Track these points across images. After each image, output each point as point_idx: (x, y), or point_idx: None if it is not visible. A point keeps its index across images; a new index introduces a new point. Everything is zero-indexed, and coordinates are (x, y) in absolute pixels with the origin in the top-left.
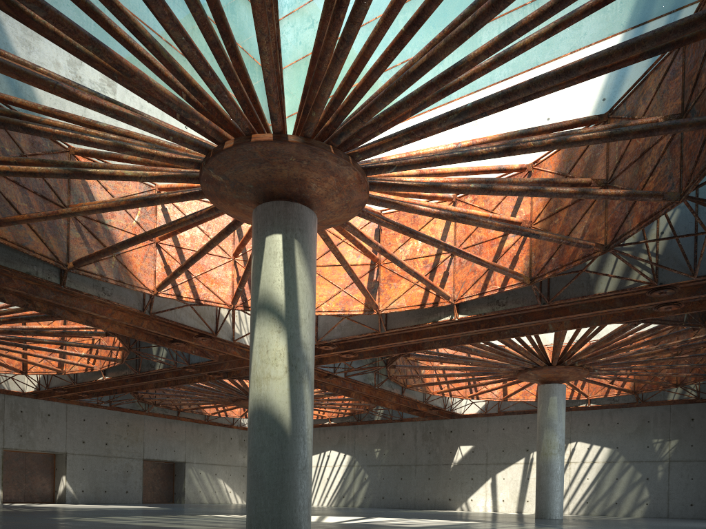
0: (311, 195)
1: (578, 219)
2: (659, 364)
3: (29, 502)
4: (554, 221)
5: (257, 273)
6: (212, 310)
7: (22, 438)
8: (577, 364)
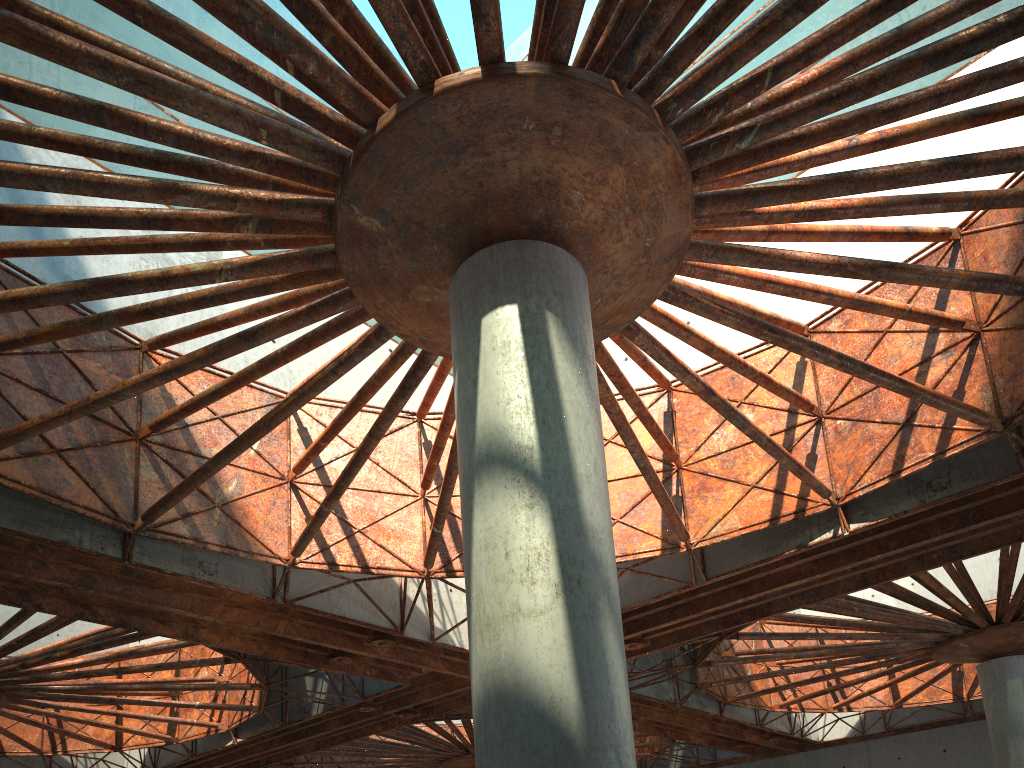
0: (572, 226)
1: None
2: None
3: None
4: None
5: (468, 397)
6: (393, 592)
7: None
8: None
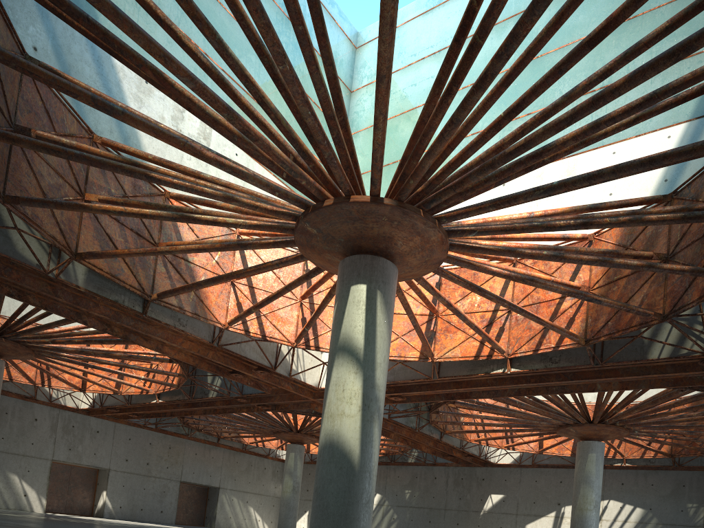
0: (395, 251)
1: (636, 288)
2: (698, 430)
3: (69, 513)
4: (613, 288)
5: (339, 318)
6: (273, 346)
7: (70, 451)
8: (618, 423)
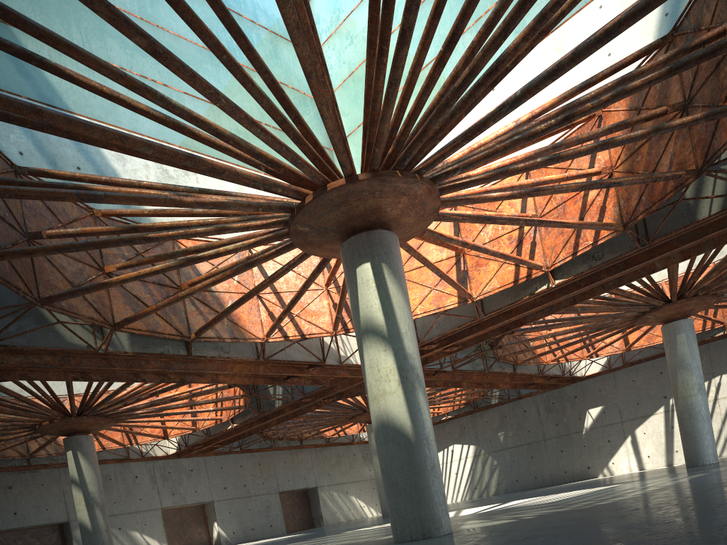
0: (388, 218)
1: (661, 150)
2: None
3: None
4: (636, 159)
5: (355, 303)
6: (316, 340)
7: (174, 496)
8: (700, 293)
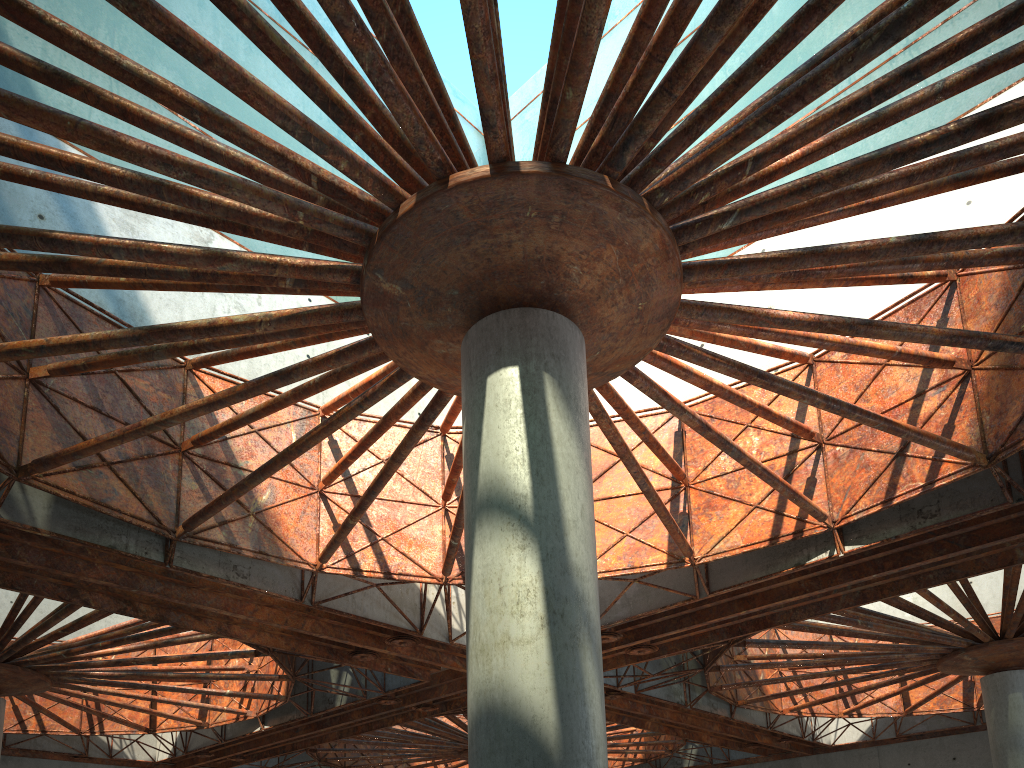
0: (570, 294)
1: None
2: None
3: None
4: None
5: (473, 447)
6: (414, 594)
7: None
8: None
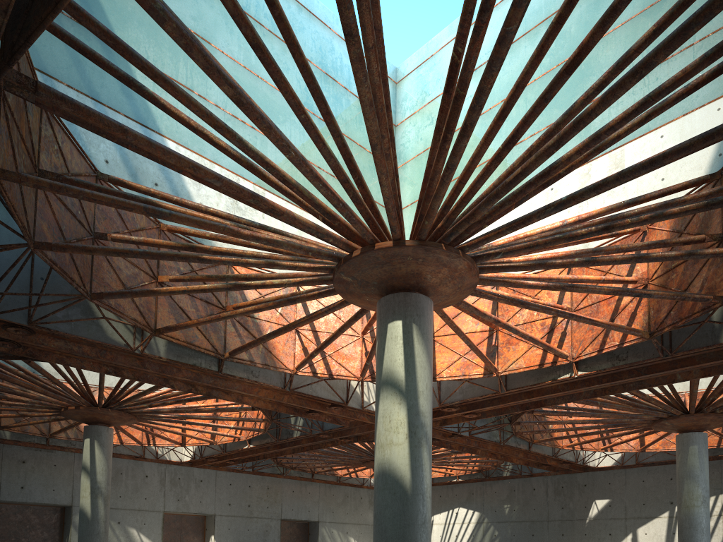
0: (426, 284)
1: (695, 273)
2: None
3: None
4: (671, 276)
5: (381, 355)
6: (343, 382)
7: (179, 502)
8: (718, 410)
